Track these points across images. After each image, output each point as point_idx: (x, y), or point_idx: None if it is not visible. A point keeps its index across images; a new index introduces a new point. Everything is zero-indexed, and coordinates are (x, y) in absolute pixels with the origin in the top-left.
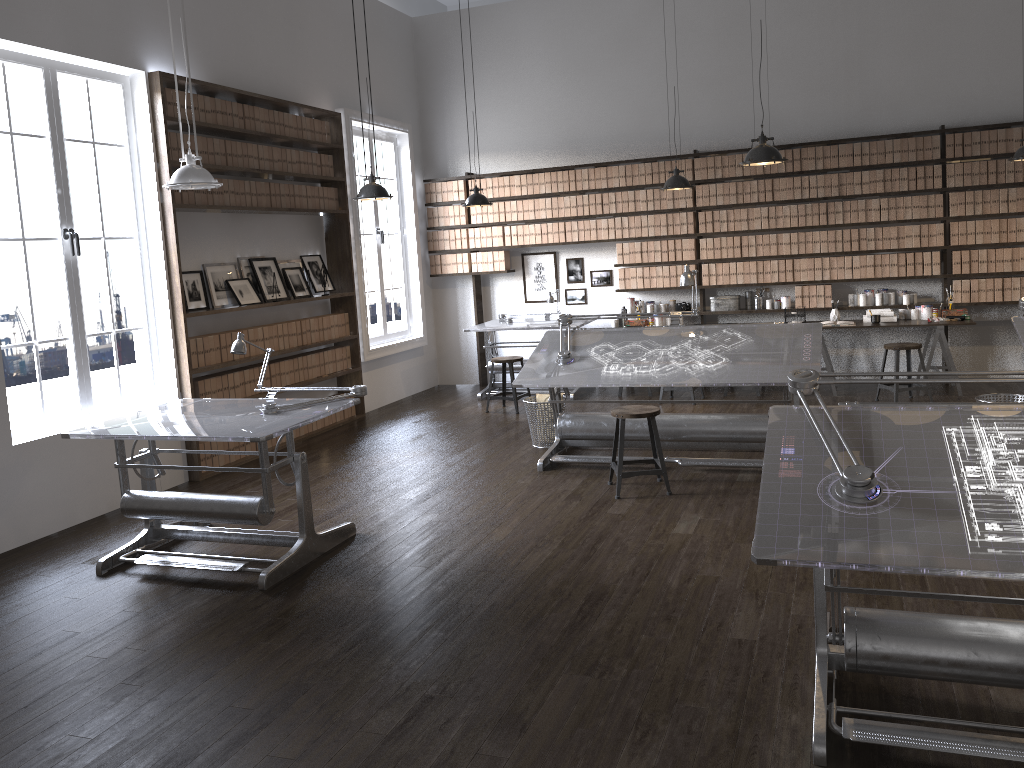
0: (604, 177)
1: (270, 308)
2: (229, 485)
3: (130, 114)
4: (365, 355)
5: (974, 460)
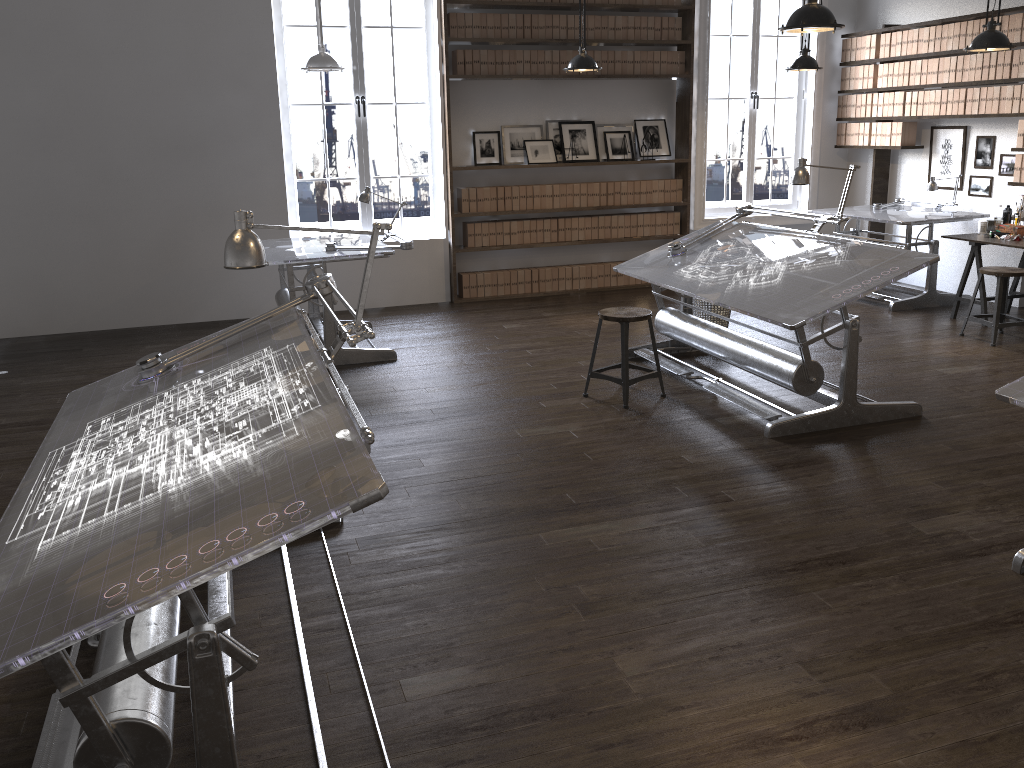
0: (1018, 27)
1: (584, 168)
2: (454, 310)
3: (429, 0)
4: (696, 224)
5: (207, 376)
